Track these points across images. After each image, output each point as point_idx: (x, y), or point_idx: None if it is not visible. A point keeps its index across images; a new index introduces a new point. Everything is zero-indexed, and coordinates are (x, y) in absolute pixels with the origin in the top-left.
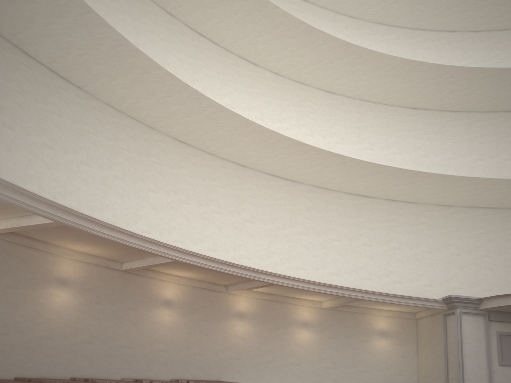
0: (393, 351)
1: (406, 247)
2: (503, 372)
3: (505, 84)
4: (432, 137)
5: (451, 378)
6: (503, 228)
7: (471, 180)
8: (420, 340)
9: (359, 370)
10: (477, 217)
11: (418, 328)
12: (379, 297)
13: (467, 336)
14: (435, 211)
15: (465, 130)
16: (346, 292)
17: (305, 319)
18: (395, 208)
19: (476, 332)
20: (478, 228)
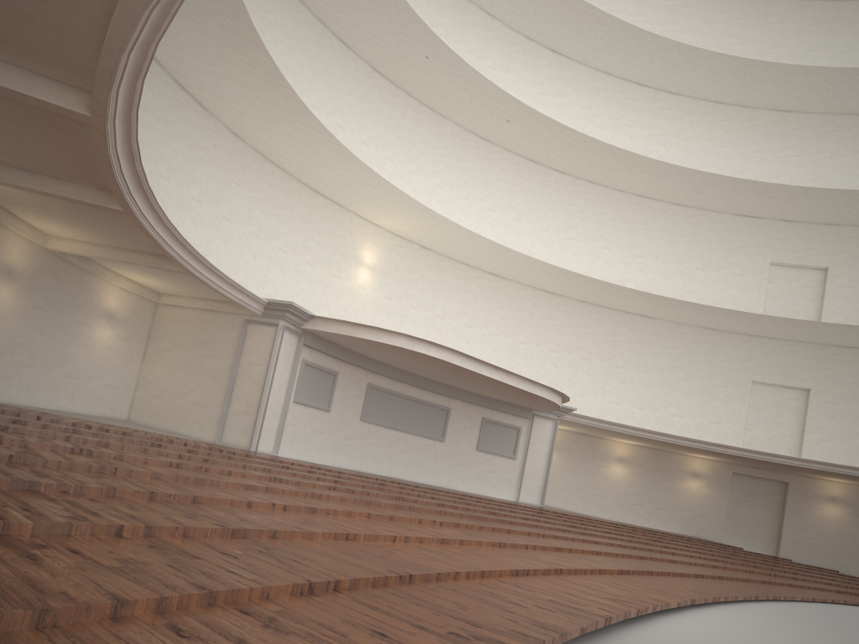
0: (115, 349)
1: (176, 180)
2: (294, 411)
3: (377, 9)
4: (254, 9)
5: (237, 411)
6: (283, 204)
7: (320, 134)
8: (158, 340)
9: (64, 374)
10: (263, 174)
11: (158, 320)
12: (212, 278)
13: (279, 361)
14: (224, 138)
15: (290, 29)
16: (188, 260)
17: (11, 263)
18: (181, 103)
19: (287, 357)
20: (260, 191)
